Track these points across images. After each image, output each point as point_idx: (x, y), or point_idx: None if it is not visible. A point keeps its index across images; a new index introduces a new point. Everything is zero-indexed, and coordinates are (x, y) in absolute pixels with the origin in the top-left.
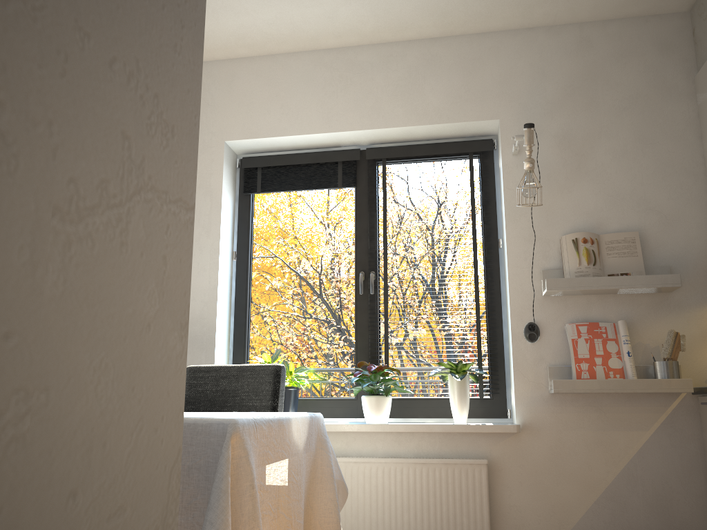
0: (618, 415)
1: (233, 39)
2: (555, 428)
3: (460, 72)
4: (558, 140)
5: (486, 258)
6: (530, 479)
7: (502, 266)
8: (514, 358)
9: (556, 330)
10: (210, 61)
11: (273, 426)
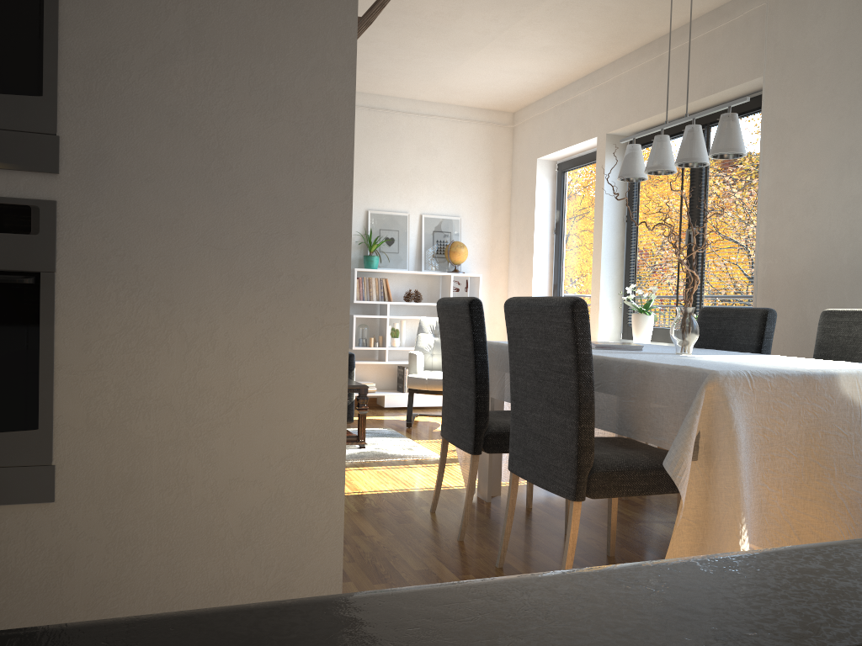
0: None
1: None
2: None
3: None
4: None
5: None
6: None
7: None
8: None
9: None
10: None
11: (788, 380)
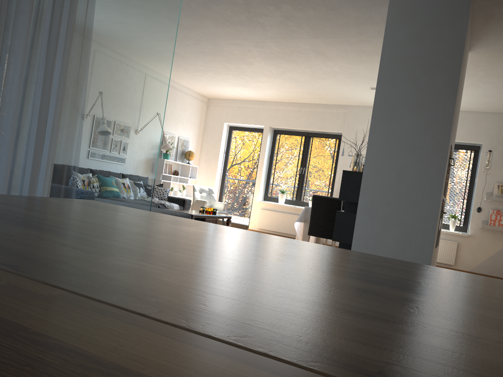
0: (500, 237)
1: None
2: (480, 237)
3: (472, 124)
4: (501, 152)
5: (469, 184)
6: (469, 249)
7: (474, 187)
8: (471, 216)
9: (486, 210)
10: None
11: None
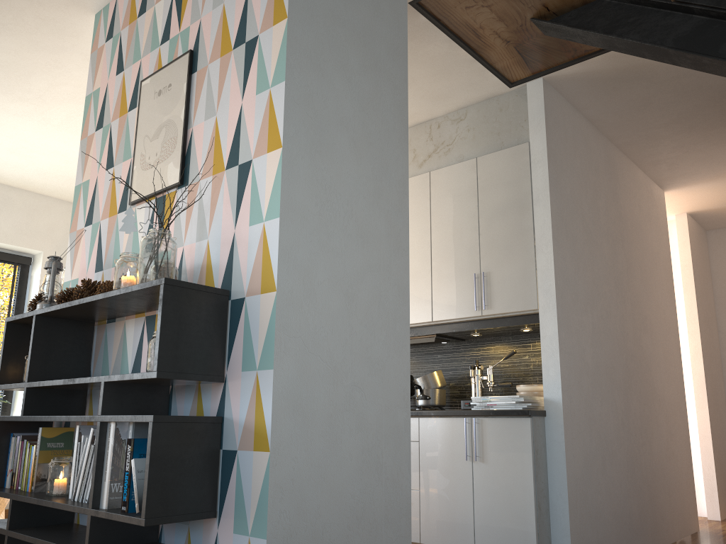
0: None
1: None
2: None
3: (25, 214)
4: None
5: None
6: None
7: None
8: None
9: None
10: None
11: None
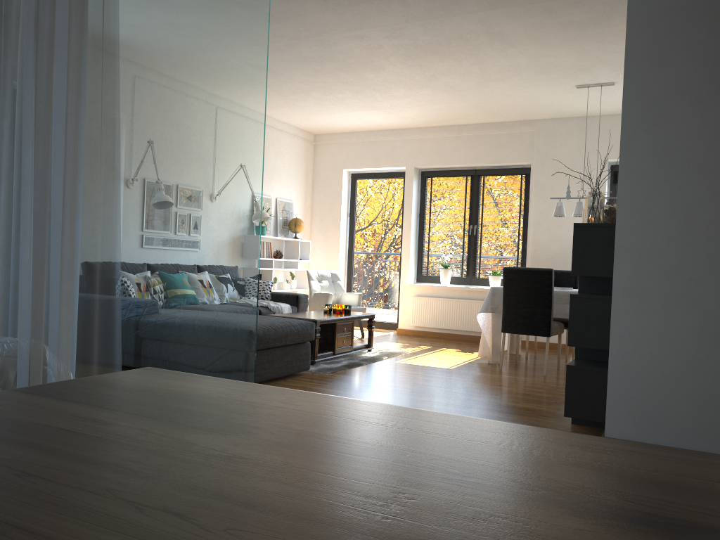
0: None
1: (617, 110)
2: None
3: None
4: None
5: None
6: None
7: None
8: None
9: None
10: (599, 115)
11: None
